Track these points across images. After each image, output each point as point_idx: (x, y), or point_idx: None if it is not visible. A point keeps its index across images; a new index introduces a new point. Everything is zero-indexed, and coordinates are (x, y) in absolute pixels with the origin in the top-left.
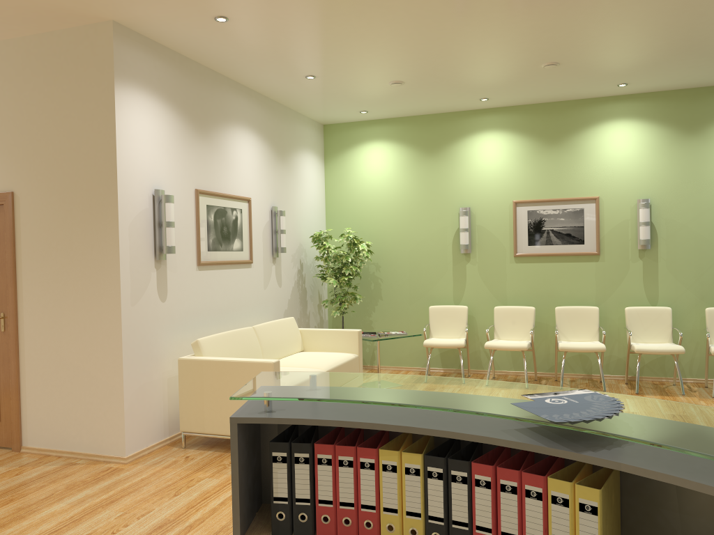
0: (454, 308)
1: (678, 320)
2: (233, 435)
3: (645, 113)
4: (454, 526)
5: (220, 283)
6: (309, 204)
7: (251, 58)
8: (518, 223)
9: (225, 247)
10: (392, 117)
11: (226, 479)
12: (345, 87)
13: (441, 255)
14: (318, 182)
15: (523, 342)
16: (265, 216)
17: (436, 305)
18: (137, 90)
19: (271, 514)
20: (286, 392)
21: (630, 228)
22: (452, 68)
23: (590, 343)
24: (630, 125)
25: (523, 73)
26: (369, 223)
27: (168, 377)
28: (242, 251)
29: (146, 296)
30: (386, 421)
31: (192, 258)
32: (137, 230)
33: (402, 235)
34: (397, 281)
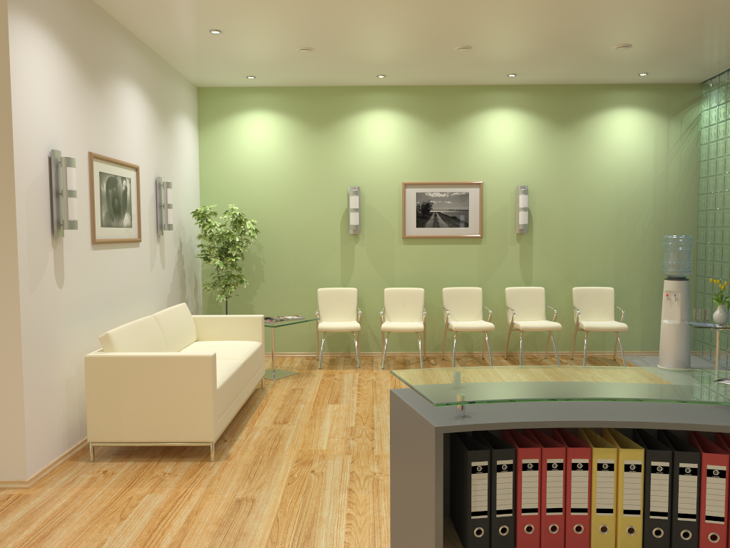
0: (344, 290)
1: (548, 299)
2: (438, 447)
3: (525, 104)
4: (679, 519)
5: (112, 265)
6: (186, 176)
7: (159, 0)
8: (407, 204)
9: (116, 223)
10: (277, 86)
11: (173, 493)
12: (247, 47)
13: (328, 235)
14: (194, 151)
15: (418, 323)
16: (150, 187)
17: (323, 287)
18: (31, 23)
19: (467, 531)
20: (483, 393)
21: (510, 212)
22: (371, 40)
23: (479, 323)
24: (512, 115)
25: (433, 53)
26: (250, 200)
27: (66, 379)
28: (132, 227)
29: (44, 281)
30: (606, 417)
31: (87, 235)
32: (34, 199)
33: (287, 214)
34: (282, 262)
